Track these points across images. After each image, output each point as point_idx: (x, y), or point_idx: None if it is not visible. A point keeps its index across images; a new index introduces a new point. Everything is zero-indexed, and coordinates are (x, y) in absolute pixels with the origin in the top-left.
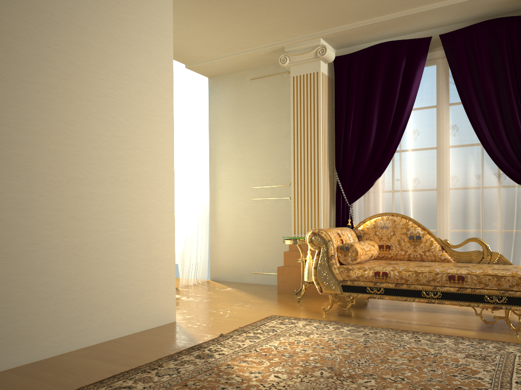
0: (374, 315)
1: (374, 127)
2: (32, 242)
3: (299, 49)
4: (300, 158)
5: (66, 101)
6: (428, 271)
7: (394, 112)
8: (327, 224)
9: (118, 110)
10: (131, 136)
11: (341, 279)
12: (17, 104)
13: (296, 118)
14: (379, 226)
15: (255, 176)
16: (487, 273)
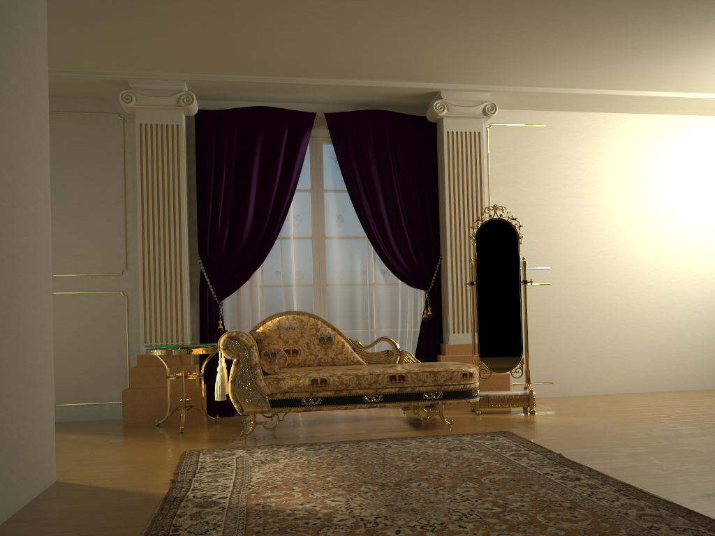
0: (300, 433)
1: (251, 207)
2: None
3: (152, 88)
4: (153, 237)
5: None
6: (369, 373)
7: (275, 192)
8: (189, 327)
9: (7, 143)
10: (18, 186)
11: (269, 392)
12: None
13: (146, 182)
14: (284, 327)
15: (60, 259)
16: (424, 370)
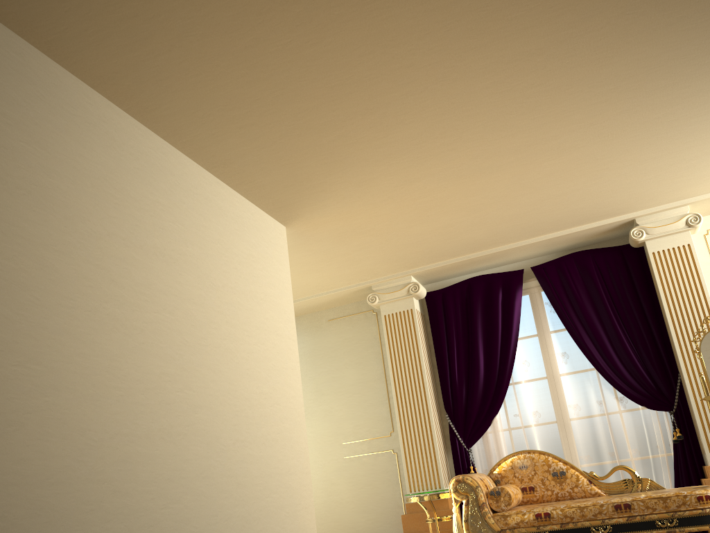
0: None
1: (481, 361)
2: (213, 514)
3: (388, 287)
4: (405, 402)
5: (227, 361)
6: (591, 504)
7: (499, 344)
8: (446, 475)
9: (262, 366)
10: (272, 392)
11: (499, 529)
12: (197, 368)
13: (394, 358)
14: (517, 466)
15: (345, 430)
16: (651, 496)
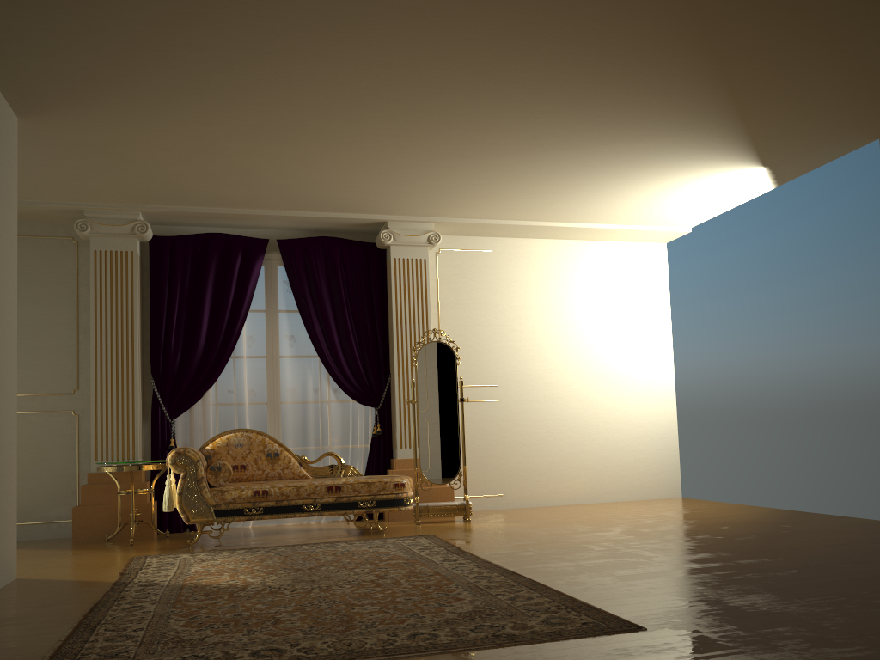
0: (244, 541)
1: (204, 328)
2: None
3: (107, 217)
4: (105, 359)
5: None
6: (308, 484)
7: (228, 314)
8: (141, 445)
9: None
10: None
11: (214, 503)
12: None
13: (100, 305)
14: (232, 444)
15: None
16: (359, 481)
